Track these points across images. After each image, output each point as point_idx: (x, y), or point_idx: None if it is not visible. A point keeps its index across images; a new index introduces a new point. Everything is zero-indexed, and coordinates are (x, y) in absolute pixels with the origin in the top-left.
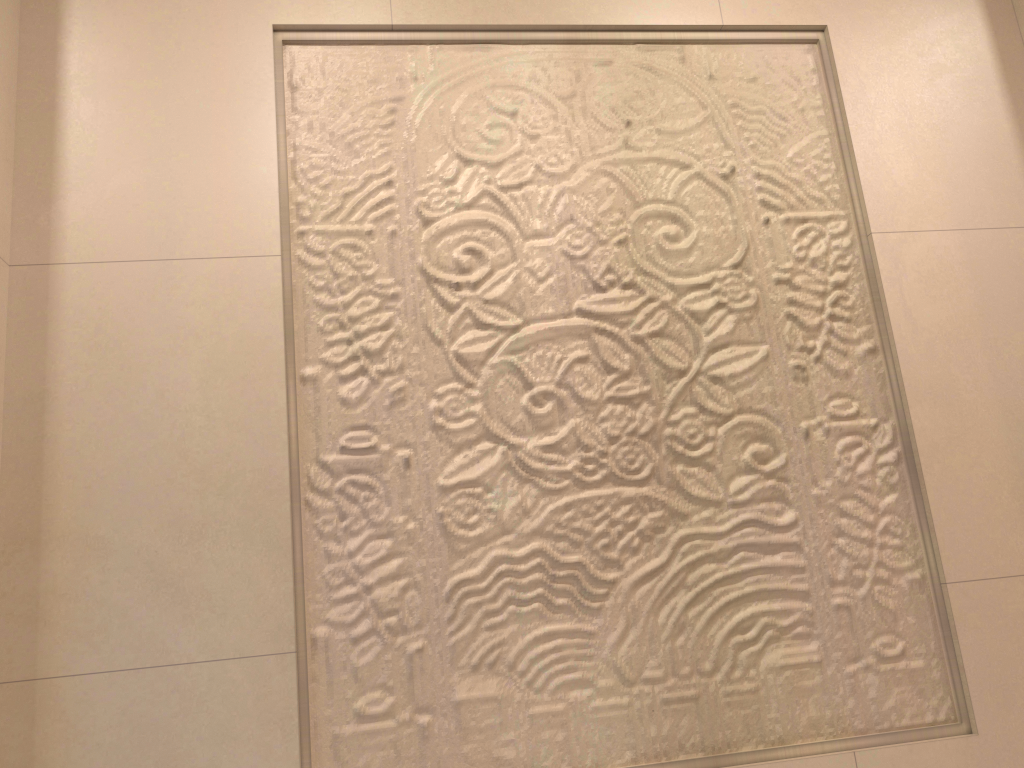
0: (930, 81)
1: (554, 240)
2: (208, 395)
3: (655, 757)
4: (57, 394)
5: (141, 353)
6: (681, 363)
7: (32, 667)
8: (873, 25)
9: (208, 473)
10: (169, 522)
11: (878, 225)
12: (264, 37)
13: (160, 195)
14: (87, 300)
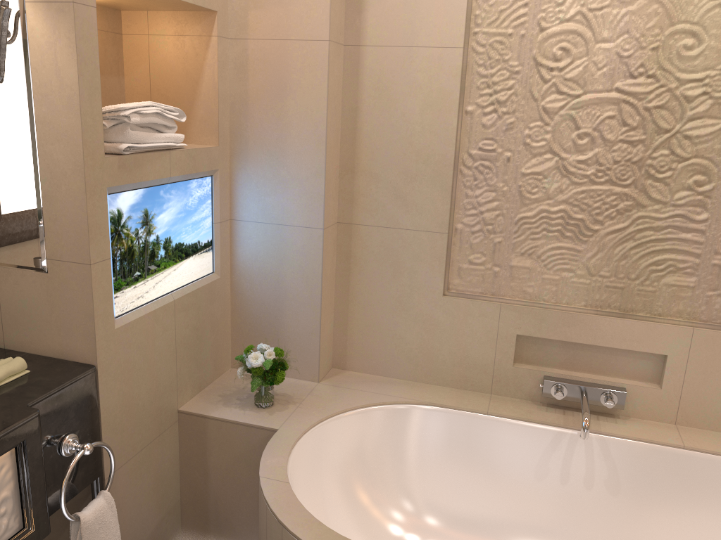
0: None
1: (613, 45)
2: (423, 117)
3: (595, 307)
4: (361, 109)
5: (396, 94)
6: (668, 125)
7: (350, 219)
8: None
9: (420, 153)
10: (402, 172)
11: None
12: None
13: (409, 10)
14: (375, 65)
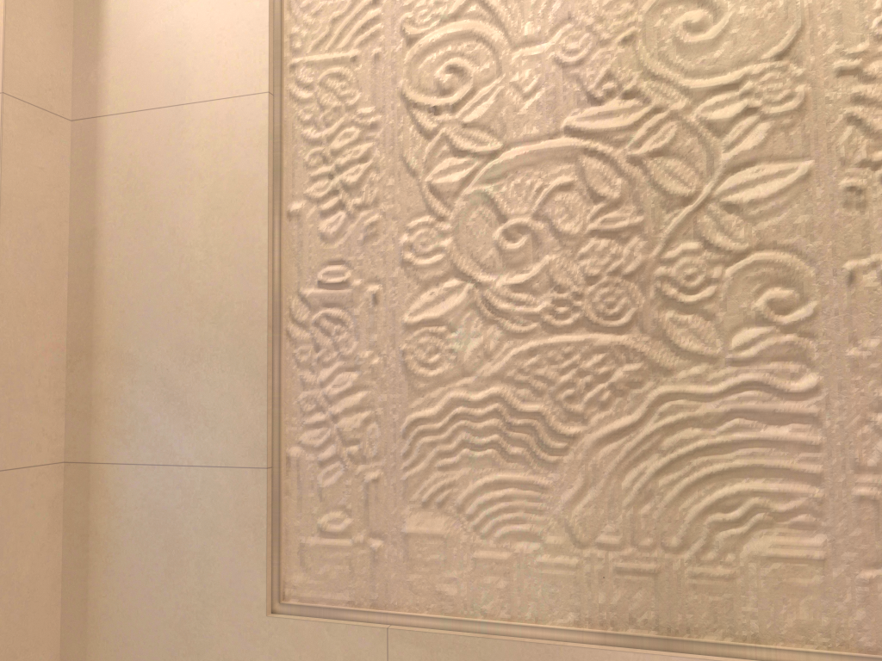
0: None
1: (546, 46)
2: (207, 232)
3: (600, 625)
4: (102, 232)
5: (159, 194)
6: (687, 188)
7: (87, 453)
8: None
9: (206, 303)
10: (177, 345)
11: None
12: None
13: (174, 43)
14: (122, 148)
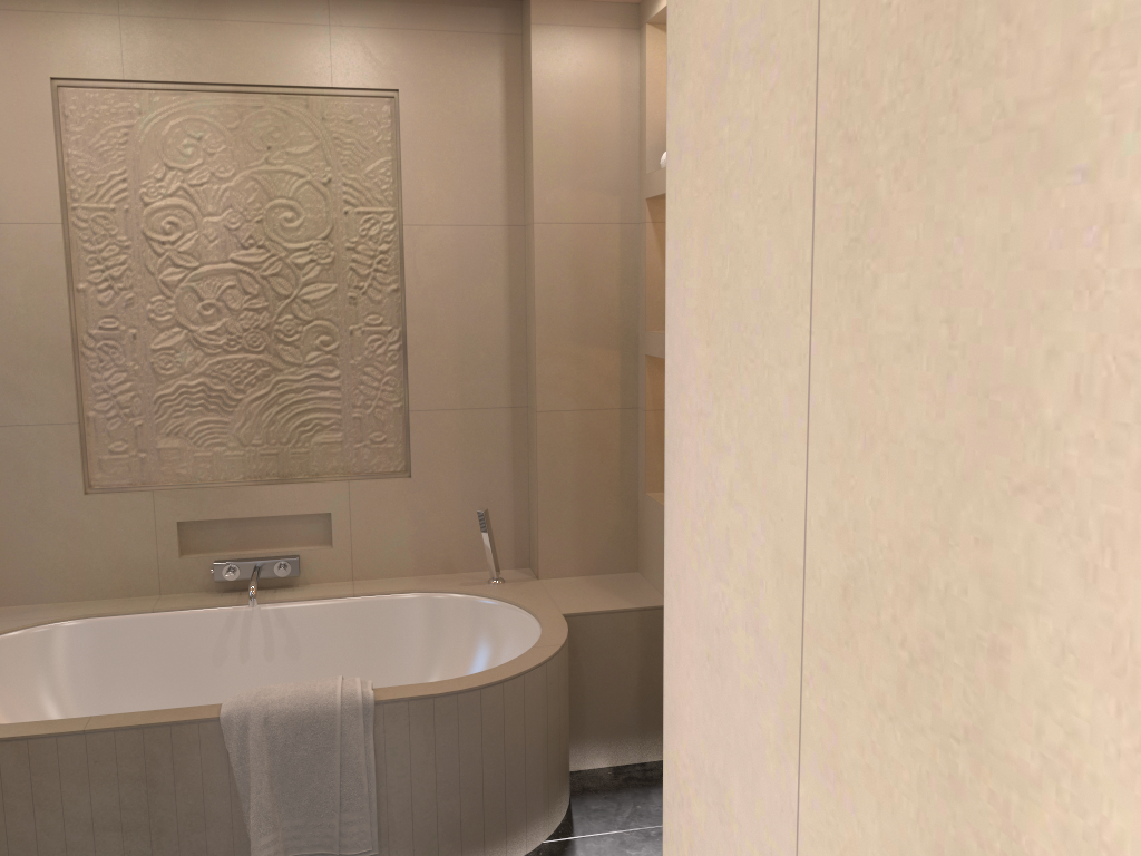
0: (457, 130)
1: (220, 218)
2: (27, 298)
3: (254, 477)
4: None
5: None
6: (287, 291)
7: None
8: (428, 90)
9: (30, 338)
10: (12, 360)
11: (408, 221)
12: (45, 86)
13: None
14: None
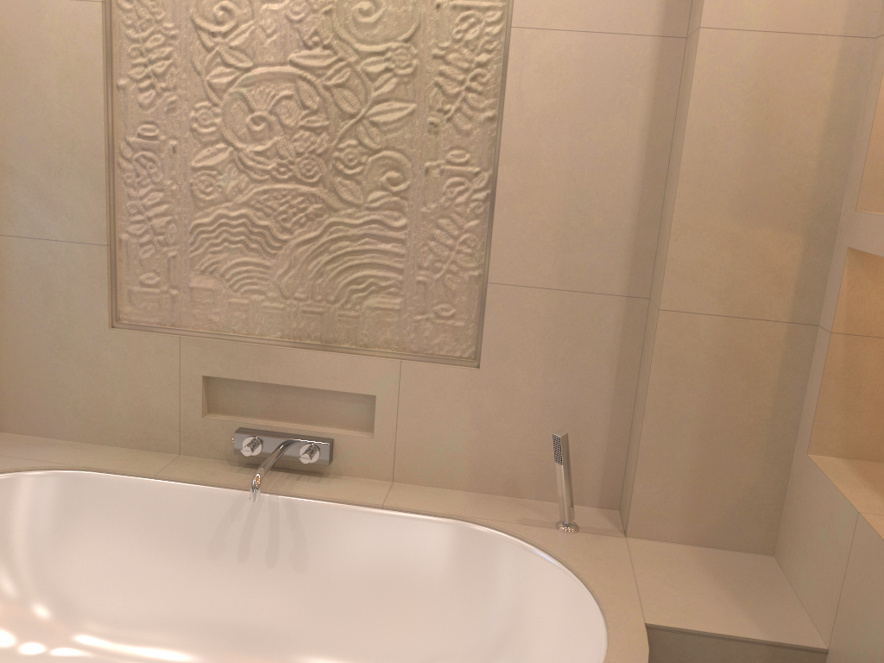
0: None
1: (281, 6)
2: (62, 92)
3: (293, 338)
4: None
5: (25, 60)
6: (353, 109)
7: None
8: None
9: (63, 139)
10: (44, 164)
11: (519, 21)
12: None
13: None
14: None
